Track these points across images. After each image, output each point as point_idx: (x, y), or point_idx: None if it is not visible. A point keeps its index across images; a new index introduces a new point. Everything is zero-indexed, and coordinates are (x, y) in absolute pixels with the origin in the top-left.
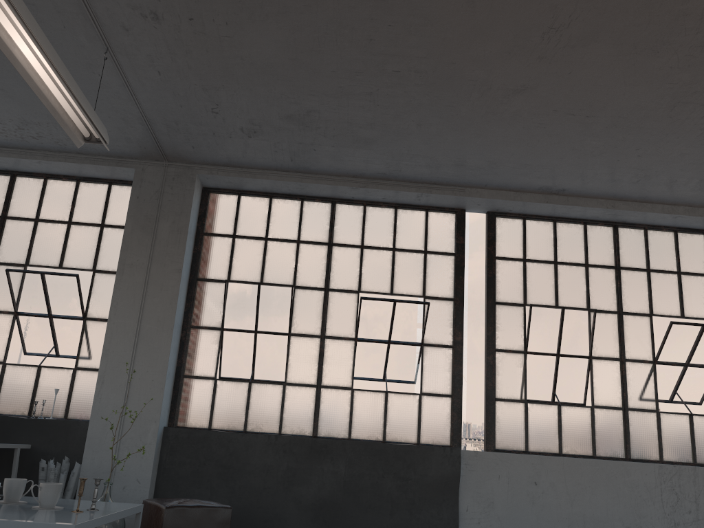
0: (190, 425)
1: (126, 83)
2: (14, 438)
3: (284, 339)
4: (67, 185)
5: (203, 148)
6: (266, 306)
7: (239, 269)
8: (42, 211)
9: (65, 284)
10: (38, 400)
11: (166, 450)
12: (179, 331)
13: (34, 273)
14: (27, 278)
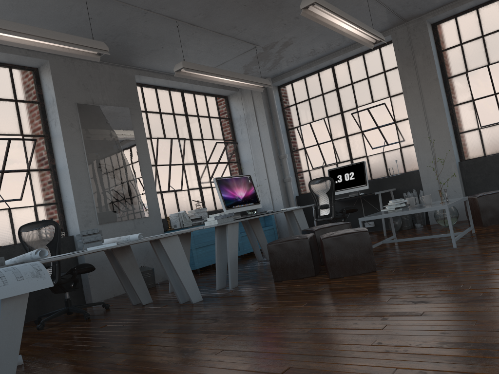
0: (472, 157)
1: (377, 1)
2: (386, 187)
3: None
4: (359, 59)
5: (425, 5)
6: (496, 77)
7: (471, 62)
8: (352, 78)
9: (380, 109)
10: (389, 168)
11: (464, 173)
12: (448, 111)
13: (364, 110)
14: (361, 114)
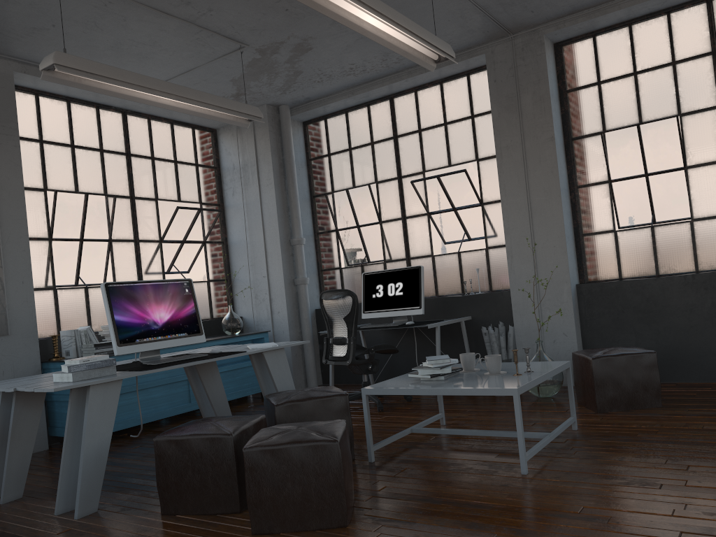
0: (600, 279)
1: None
2: (457, 313)
3: (681, 174)
4: (433, 91)
5: (542, 8)
6: (651, 146)
7: (612, 115)
8: (421, 121)
9: (457, 180)
10: (466, 280)
11: (583, 305)
12: (567, 195)
13: (432, 179)
14: (427, 184)
